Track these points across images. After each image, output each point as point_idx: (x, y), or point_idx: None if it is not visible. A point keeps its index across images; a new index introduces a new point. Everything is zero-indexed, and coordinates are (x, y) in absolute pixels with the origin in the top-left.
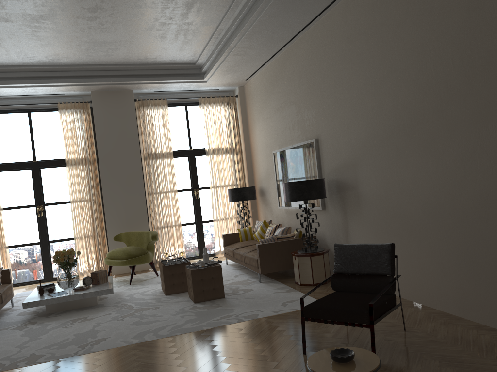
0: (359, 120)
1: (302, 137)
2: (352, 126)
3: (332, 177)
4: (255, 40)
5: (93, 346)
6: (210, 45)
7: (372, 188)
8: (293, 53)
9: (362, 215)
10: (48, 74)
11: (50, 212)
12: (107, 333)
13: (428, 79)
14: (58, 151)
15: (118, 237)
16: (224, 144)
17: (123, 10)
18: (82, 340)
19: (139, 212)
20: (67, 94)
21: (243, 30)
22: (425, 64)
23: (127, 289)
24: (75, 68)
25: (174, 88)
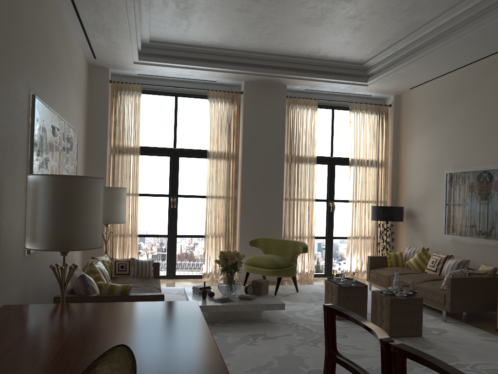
0: None
1: None
2: None
3: None
4: (471, 42)
5: None
6: (400, 44)
7: None
8: None
9: None
10: (211, 58)
11: (182, 204)
12: (317, 364)
13: None
14: (199, 141)
15: (254, 242)
16: (370, 155)
17: None
18: (292, 367)
19: (274, 217)
20: (218, 82)
21: (471, 28)
22: None
23: None
24: (240, 54)
25: (328, 89)
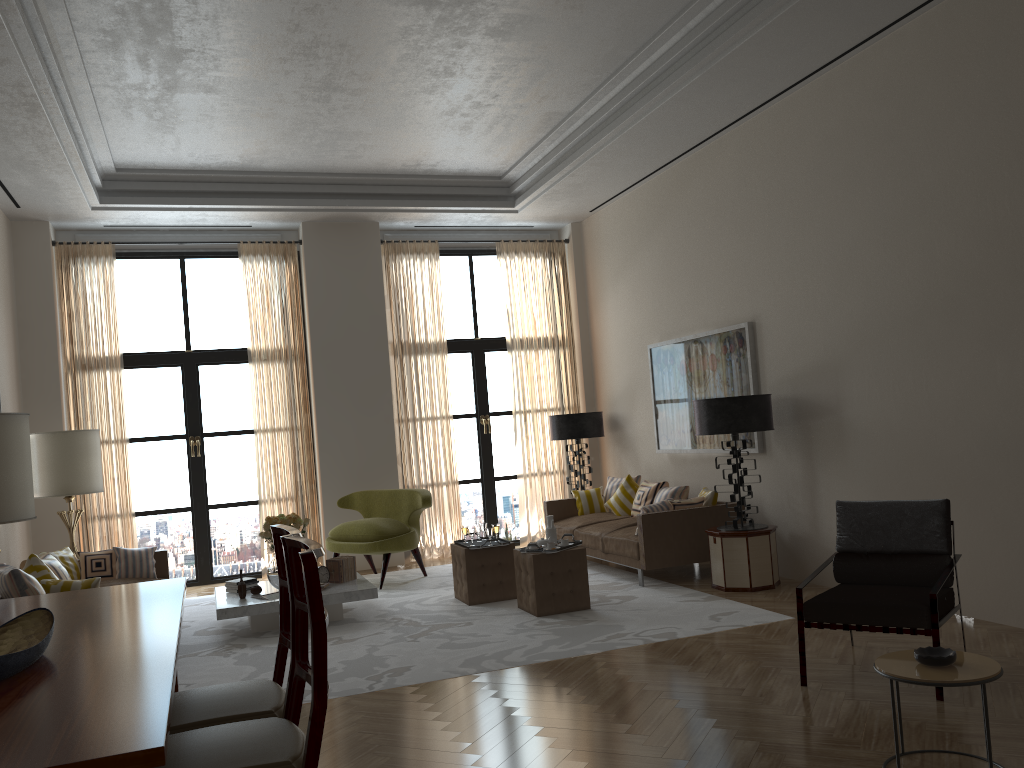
0: (849, 290)
1: (716, 319)
2: (832, 299)
3: (784, 392)
4: (639, 141)
5: (394, 677)
6: (545, 146)
7: (872, 411)
8: (705, 165)
9: (848, 462)
10: (233, 188)
11: (212, 450)
12: (405, 660)
13: (998, 221)
14: (232, 334)
15: (346, 501)
16: (541, 330)
17: (420, 79)
18: (364, 669)
19: (382, 454)
20: (256, 227)
21: (626, 122)
22: (992, 195)
23: (381, 596)
24: (284, 178)
25: (455, 222)
